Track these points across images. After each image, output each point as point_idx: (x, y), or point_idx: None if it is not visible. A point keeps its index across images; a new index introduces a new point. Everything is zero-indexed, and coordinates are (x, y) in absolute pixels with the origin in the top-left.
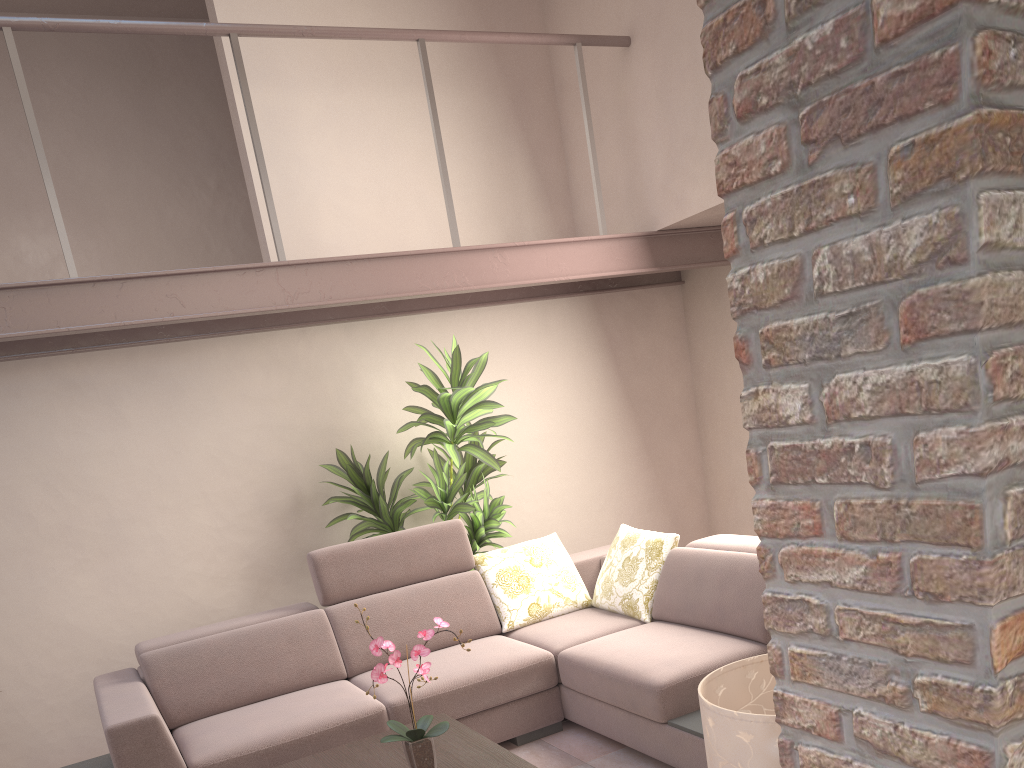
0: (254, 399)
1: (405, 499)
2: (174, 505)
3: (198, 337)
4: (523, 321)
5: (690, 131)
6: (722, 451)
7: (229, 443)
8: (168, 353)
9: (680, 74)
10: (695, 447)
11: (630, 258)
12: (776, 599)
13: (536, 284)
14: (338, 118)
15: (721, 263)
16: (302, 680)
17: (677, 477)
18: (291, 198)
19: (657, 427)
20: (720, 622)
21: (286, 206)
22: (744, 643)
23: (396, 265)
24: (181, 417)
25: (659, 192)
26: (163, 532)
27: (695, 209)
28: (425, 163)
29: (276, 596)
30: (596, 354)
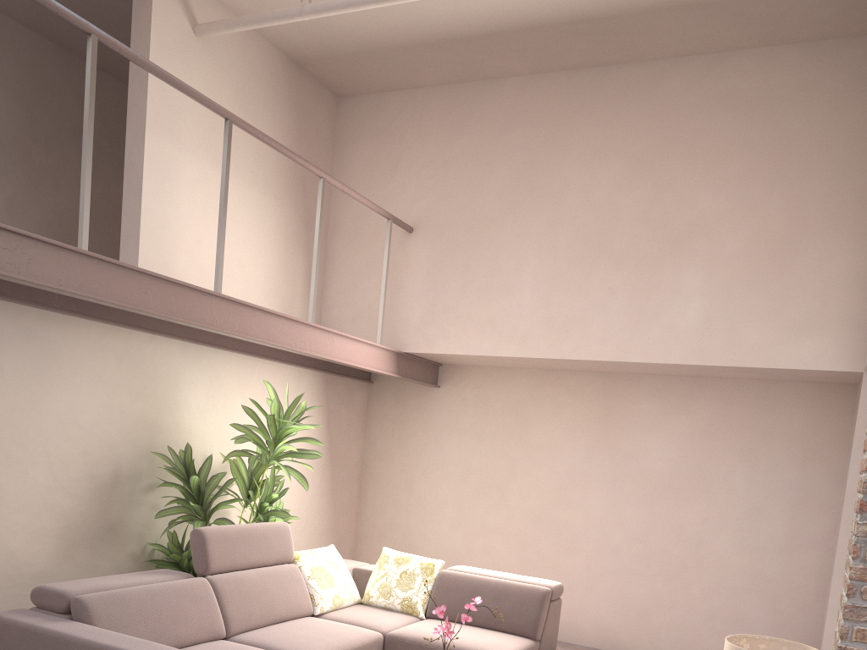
0: (106, 381)
1: (210, 495)
2: (19, 457)
3: (83, 316)
4: (286, 378)
5: (451, 303)
6: (379, 504)
7: (78, 413)
8: (52, 321)
9: (451, 268)
10: (356, 497)
11: (388, 364)
12: (854, 606)
13: (343, 364)
14: (207, 186)
15: (426, 384)
16: (200, 636)
17: (344, 516)
18: (163, 230)
19: (341, 477)
20: (497, 623)
21: (158, 235)
22: (521, 637)
23: (279, 322)
24: (47, 379)
25: (413, 329)
26: (3, 480)
27: (443, 350)
28: (250, 242)
29: (79, 558)
30: (320, 415)
